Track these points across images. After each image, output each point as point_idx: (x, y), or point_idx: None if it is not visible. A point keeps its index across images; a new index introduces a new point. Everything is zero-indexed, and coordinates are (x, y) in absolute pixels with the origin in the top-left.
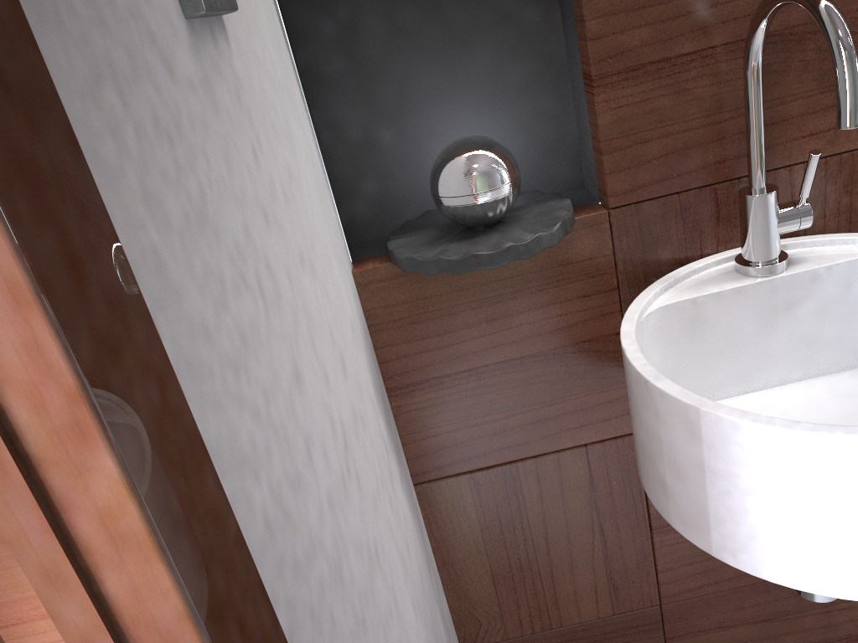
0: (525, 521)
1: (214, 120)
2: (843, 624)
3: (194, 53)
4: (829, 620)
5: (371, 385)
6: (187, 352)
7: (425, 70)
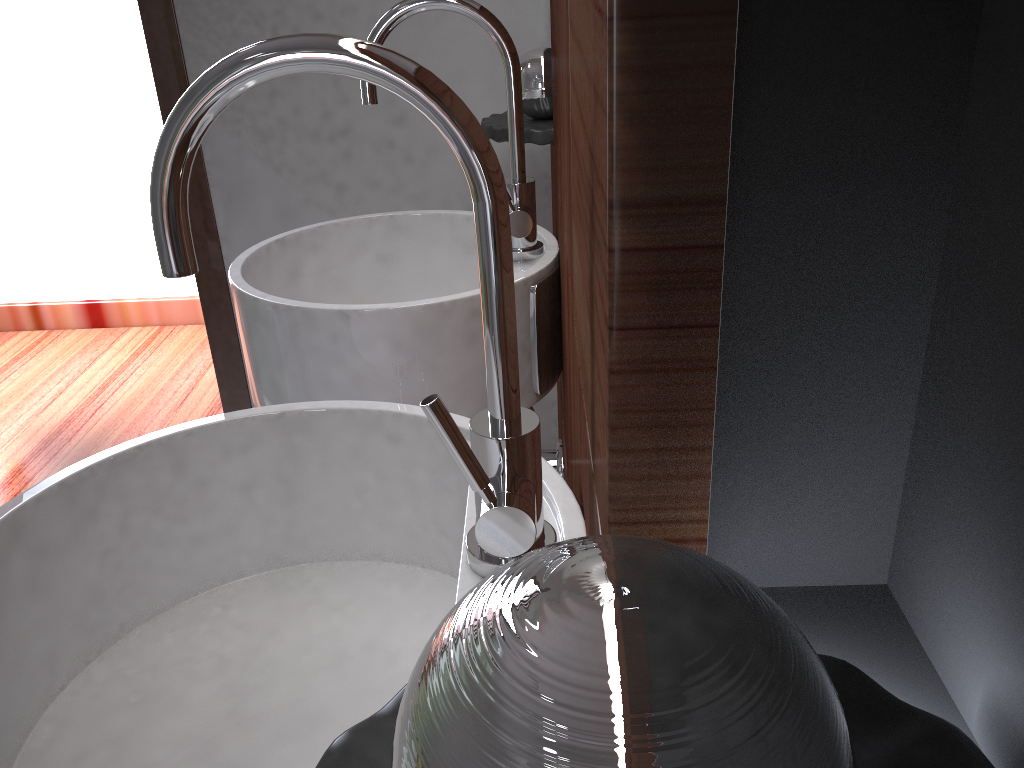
0: None
1: None
2: None
3: None
4: None
5: None
6: (188, 18)
7: None
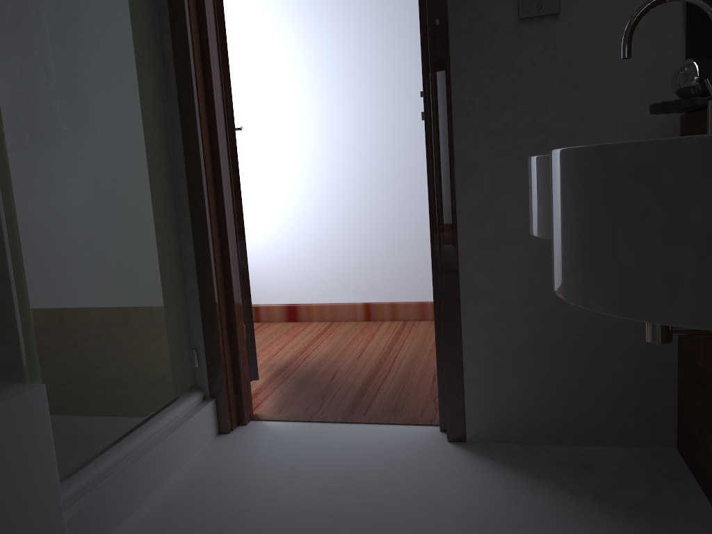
0: None
1: (515, 39)
2: None
3: (517, 26)
4: None
5: None
6: (457, 68)
7: None
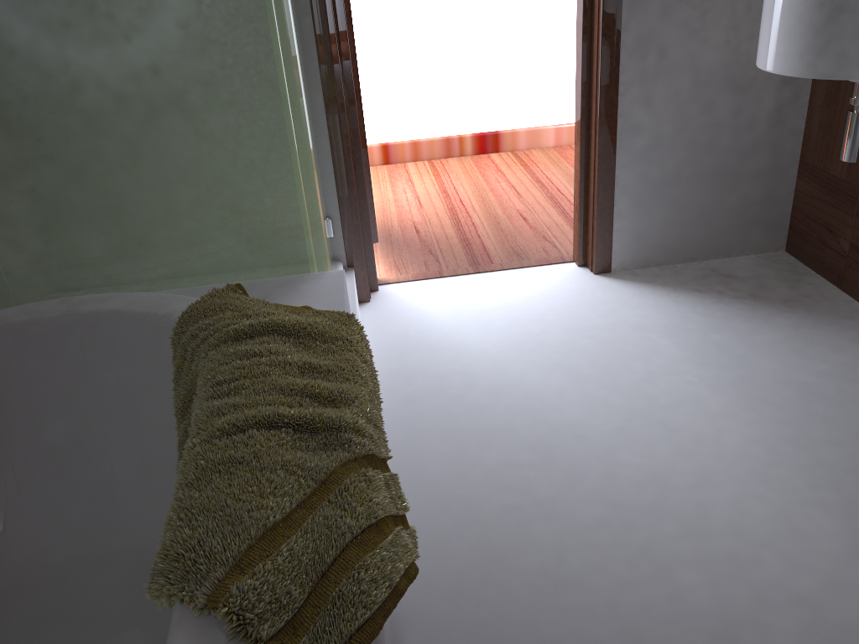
0: (837, 99)
1: None
2: None
3: None
4: None
5: None
6: None
7: None
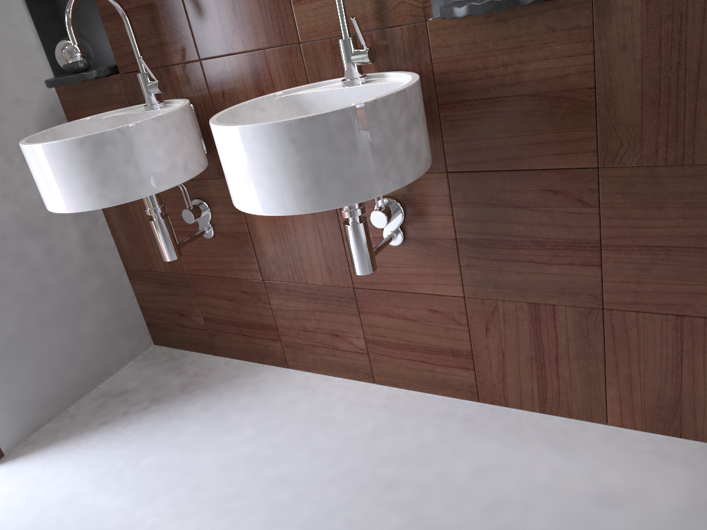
0: (130, 212)
1: None
2: (265, 316)
3: None
4: (258, 312)
5: (33, 125)
6: None
7: (90, 7)
